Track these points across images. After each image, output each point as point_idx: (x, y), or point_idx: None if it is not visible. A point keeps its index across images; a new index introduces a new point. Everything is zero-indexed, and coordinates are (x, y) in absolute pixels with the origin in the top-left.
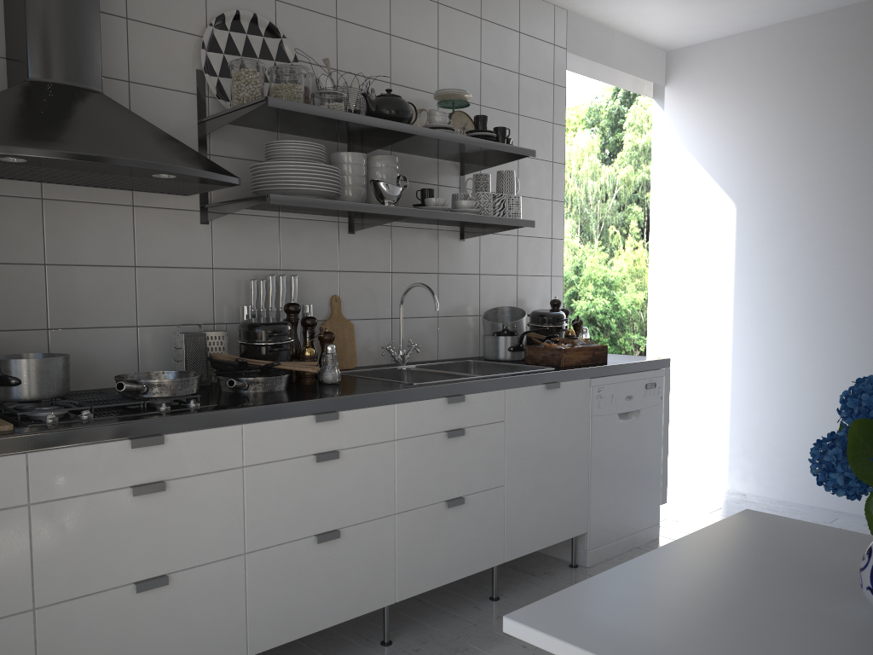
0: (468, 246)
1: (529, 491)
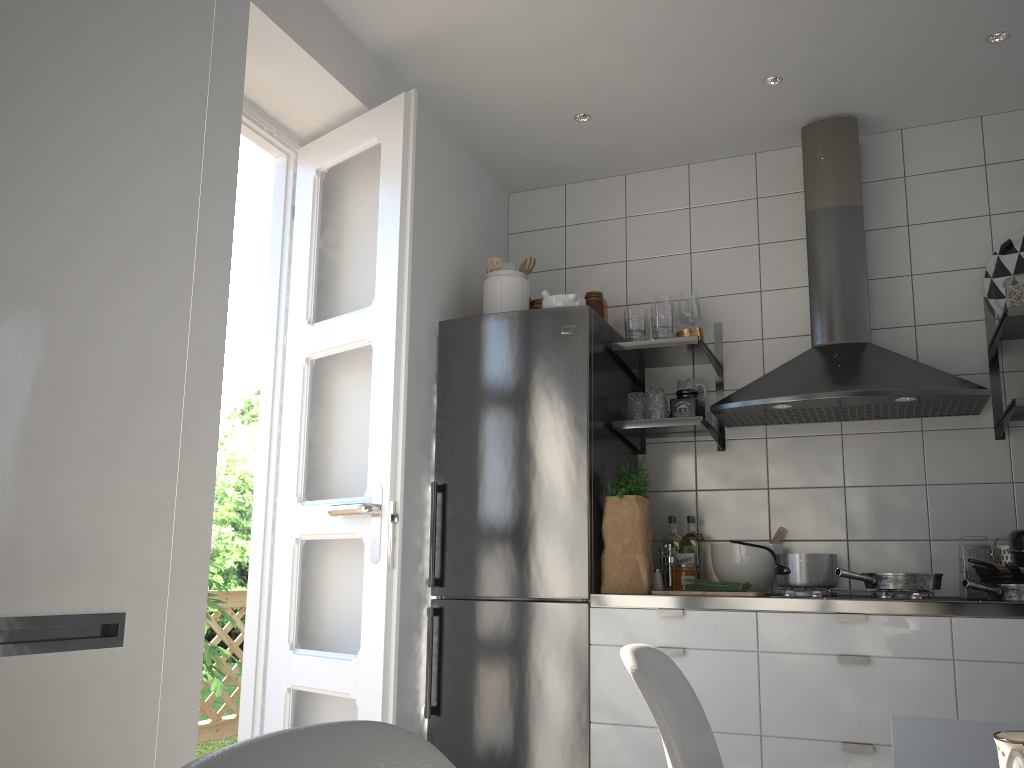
0: None
1: None
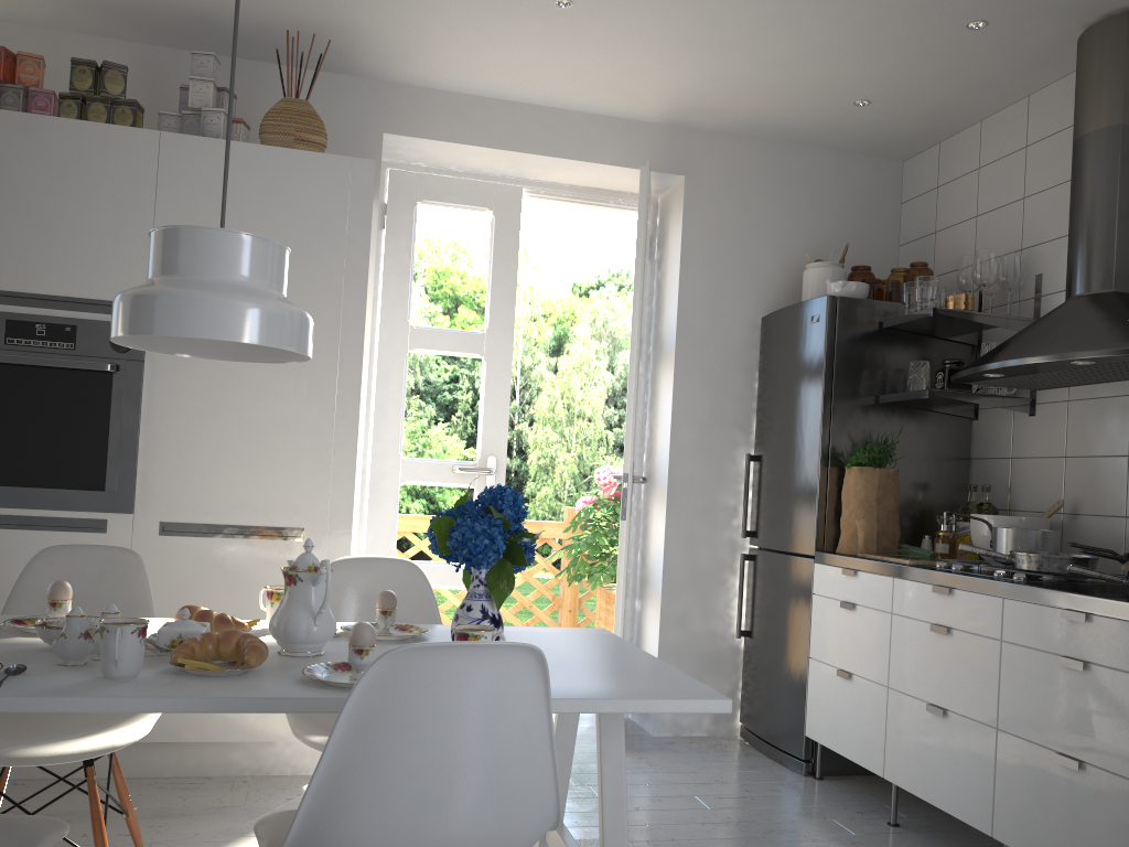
0: None
1: None
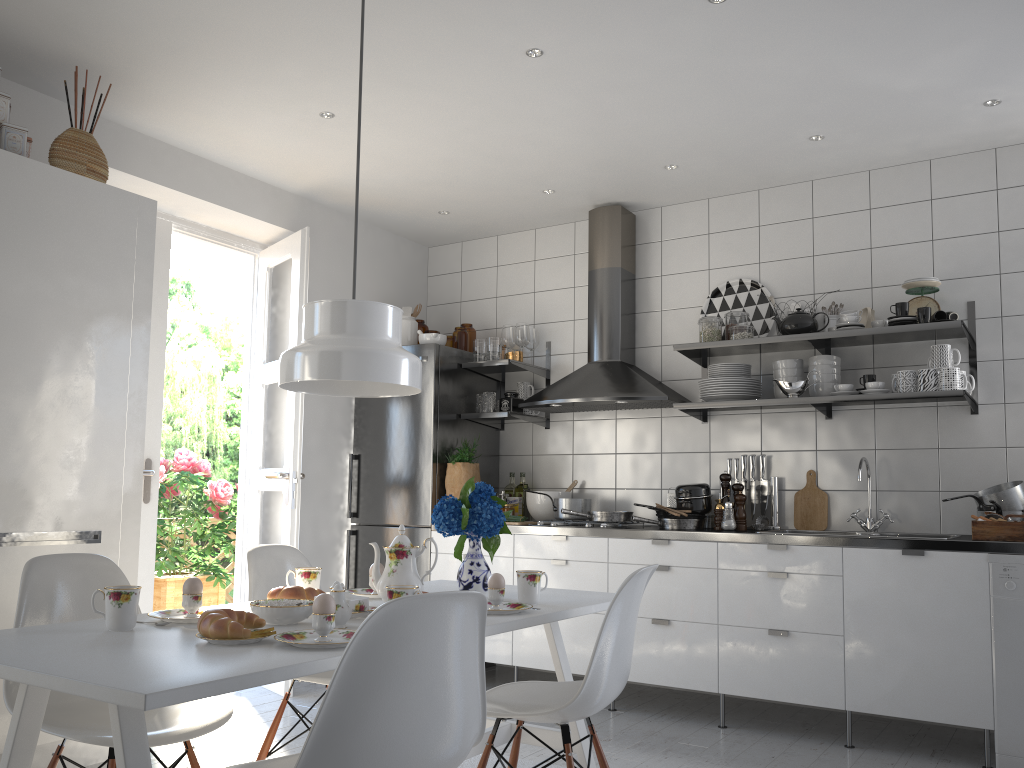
0: (985, 418)
1: (881, 652)
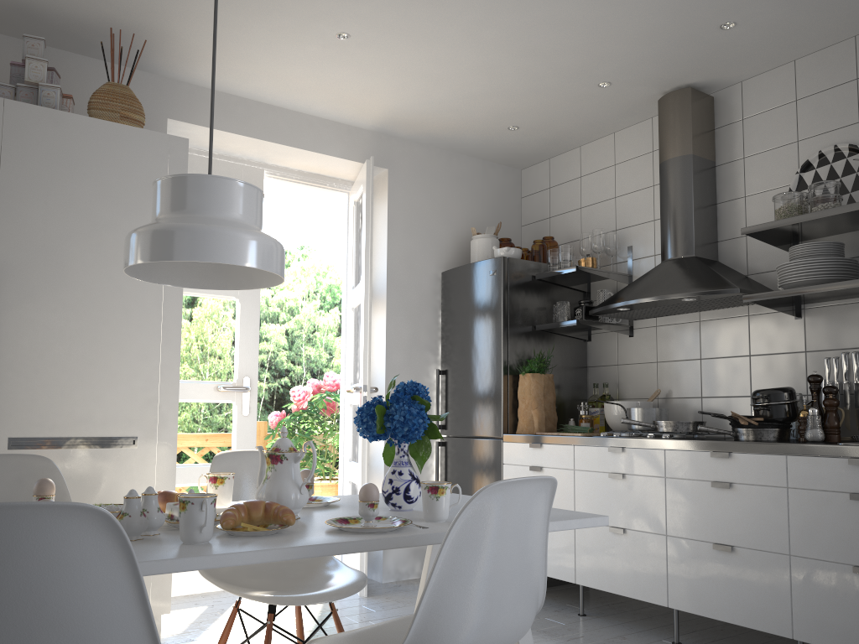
0: None
1: None
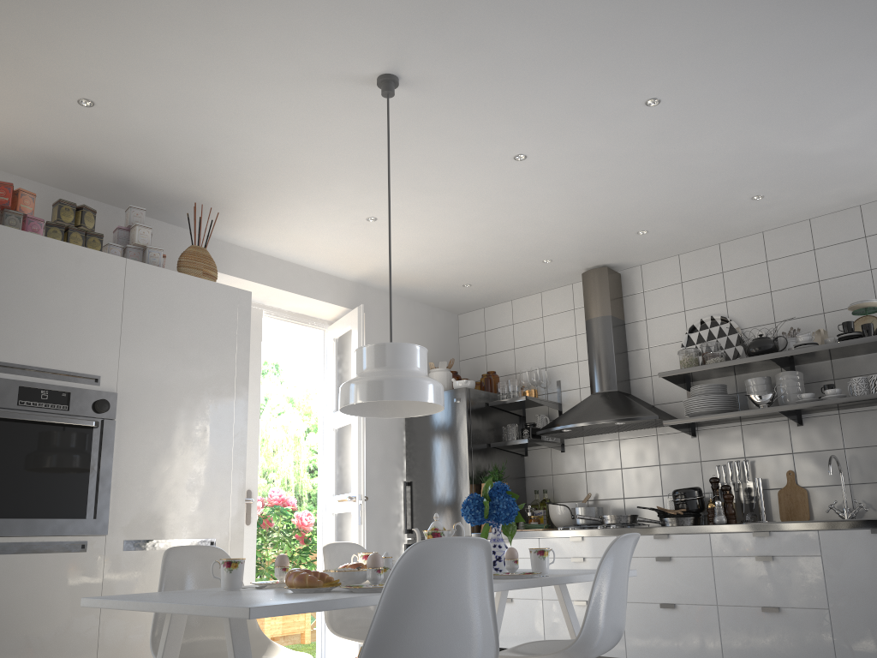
0: None
1: (864, 621)
